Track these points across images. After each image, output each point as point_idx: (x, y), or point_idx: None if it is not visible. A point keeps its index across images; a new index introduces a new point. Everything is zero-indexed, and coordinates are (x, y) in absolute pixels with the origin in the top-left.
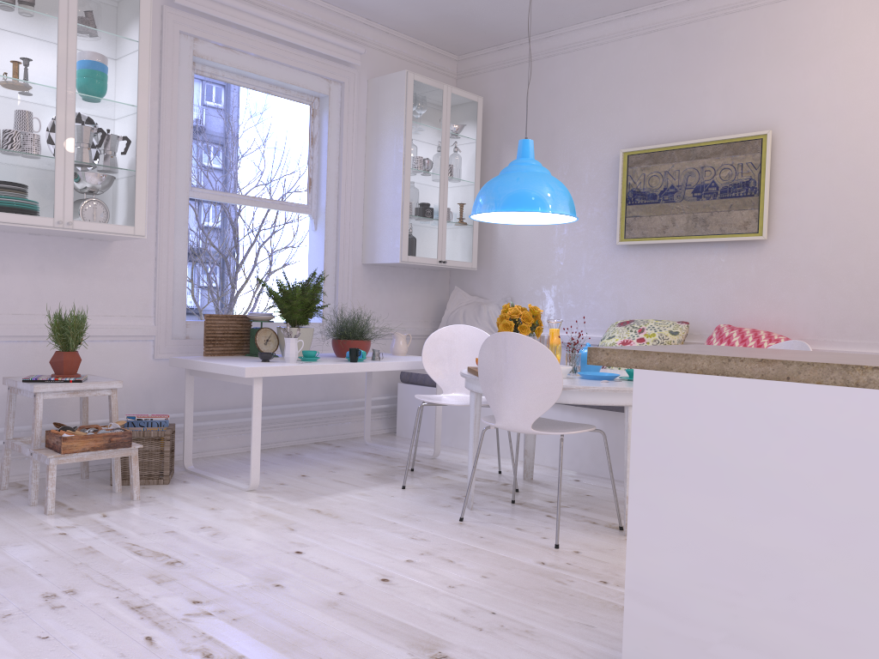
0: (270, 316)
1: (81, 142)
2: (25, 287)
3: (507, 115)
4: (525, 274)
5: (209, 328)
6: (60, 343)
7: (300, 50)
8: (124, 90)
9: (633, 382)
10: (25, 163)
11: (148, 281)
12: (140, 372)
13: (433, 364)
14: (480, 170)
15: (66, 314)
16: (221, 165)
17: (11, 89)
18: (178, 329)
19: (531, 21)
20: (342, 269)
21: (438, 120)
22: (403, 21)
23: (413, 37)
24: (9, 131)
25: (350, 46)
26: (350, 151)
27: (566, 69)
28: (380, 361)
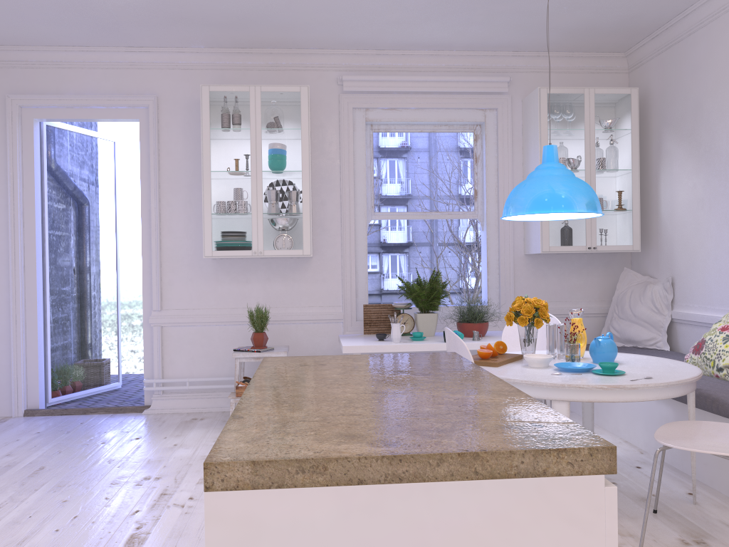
0: (405, 304)
1: (267, 201)
2: (259, 290)
3: (663, 99)
4: (682, 253)
5: (366, 314)
6: (253, 327)
7: (452, 93)
8: (292, 162)
9: (590, 376)
10: (234, 219)
11: (337, 282)
12: (334, 344)
13: (512, 345)
14: (638, 156)
15: (284, 306)
16: (396, 192)
17: (225, 178)
18: (362, 314)
19: (654, 9)
20: (504, 261)
21: (579, 122)
22: (543, 44)
23: (566, 51)
24: (225, 202)
25: (494, 79)
26: (506, 162)
27: (704, 43)
28: (473, 341)
